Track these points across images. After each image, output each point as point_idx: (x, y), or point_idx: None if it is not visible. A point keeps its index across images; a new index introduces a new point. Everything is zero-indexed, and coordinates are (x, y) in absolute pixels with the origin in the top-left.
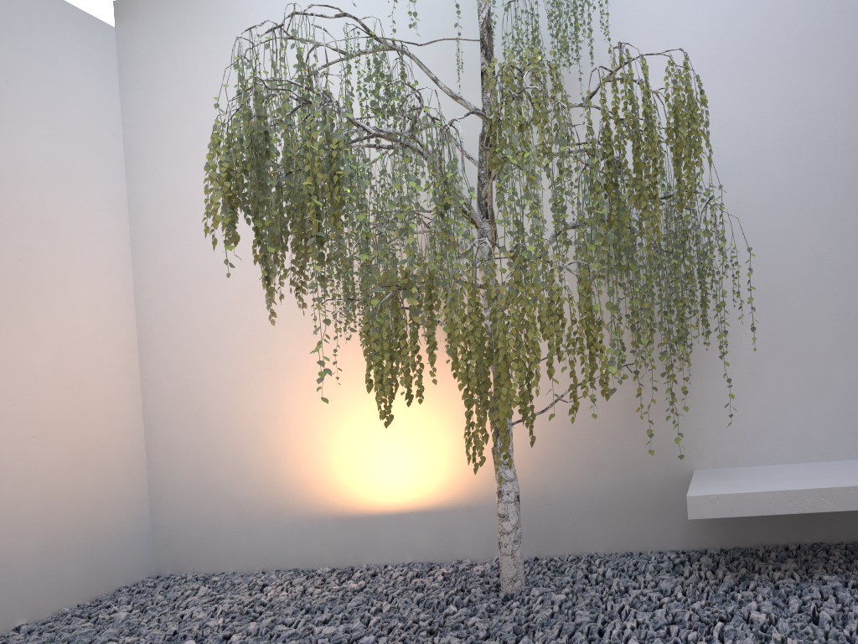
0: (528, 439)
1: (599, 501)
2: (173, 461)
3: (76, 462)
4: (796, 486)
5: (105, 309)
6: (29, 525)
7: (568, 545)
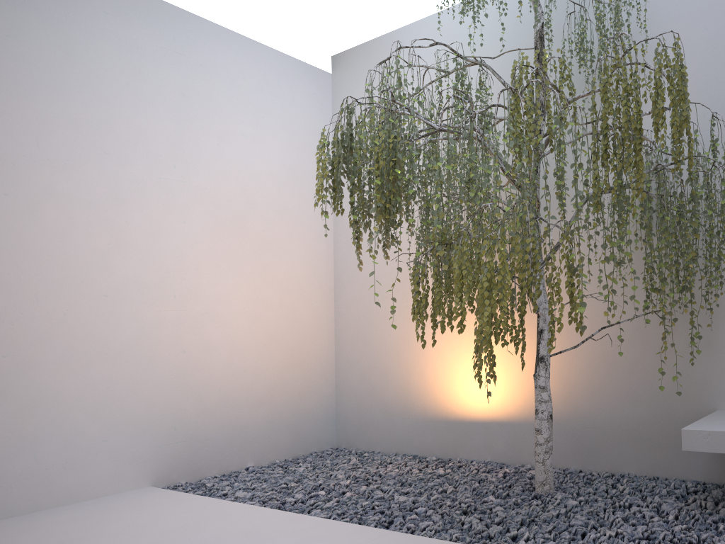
0: (578, 371)
1: (633, 428)
2: (349, 369)
3: (290, 364)
4: None
5: (314, 263)
6: (259, 402)
7: (606, 464)
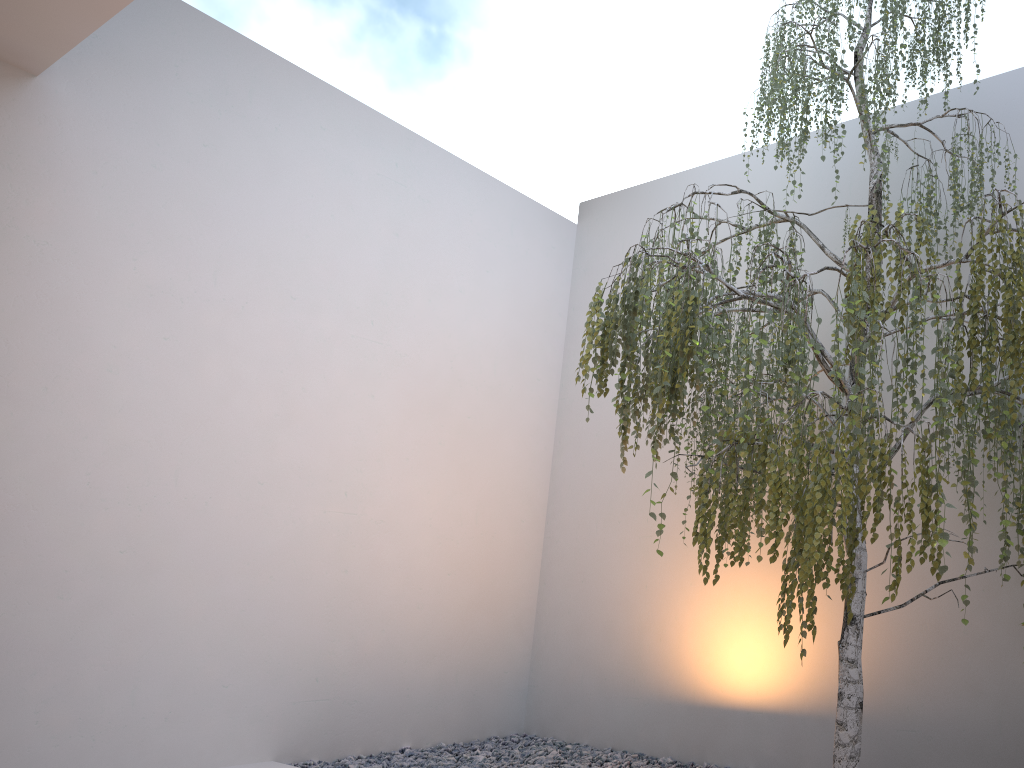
0: (893, 645)
1: (972, 736)
2: (555, 620)
3: (477, 605)
4: None
5: (526, 467)
6: (430, 655)
7: None
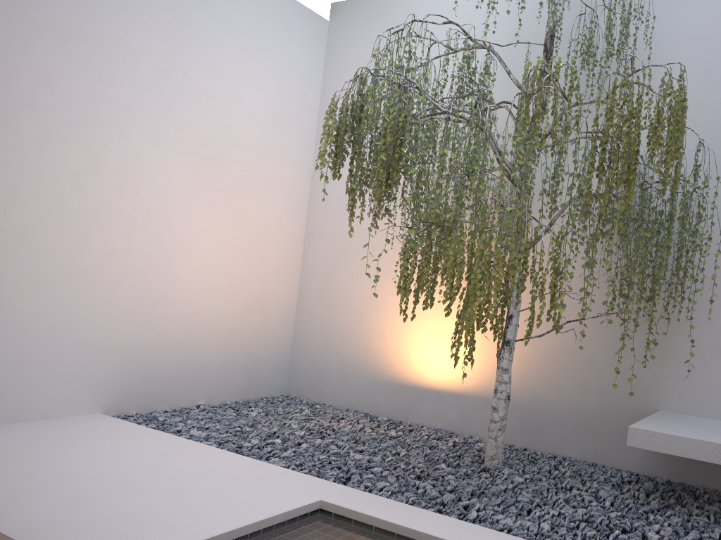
0: (536, 356)
1: (580, 416)
2: (309, 321)
3: (252, 308)
4: None
5: (288, 210)
6: (217, 342)
7: (550, 445)
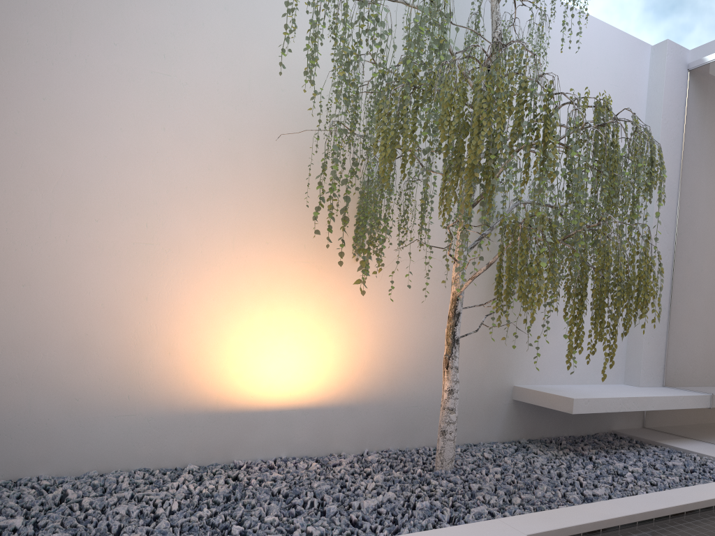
0: (407, 352)
1: None
2: None
3: None
4: (618, 396)
5: None
6: None
7: (424, 439)
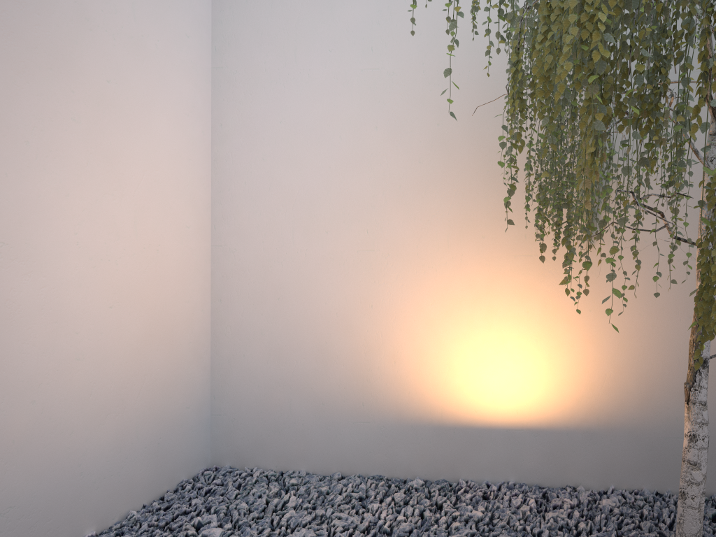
0: (665, 365)
1: None
2: (243, 342)
3: (150, 339)
4: None
5: (185, 157)
6: (102, 415)
7: None
